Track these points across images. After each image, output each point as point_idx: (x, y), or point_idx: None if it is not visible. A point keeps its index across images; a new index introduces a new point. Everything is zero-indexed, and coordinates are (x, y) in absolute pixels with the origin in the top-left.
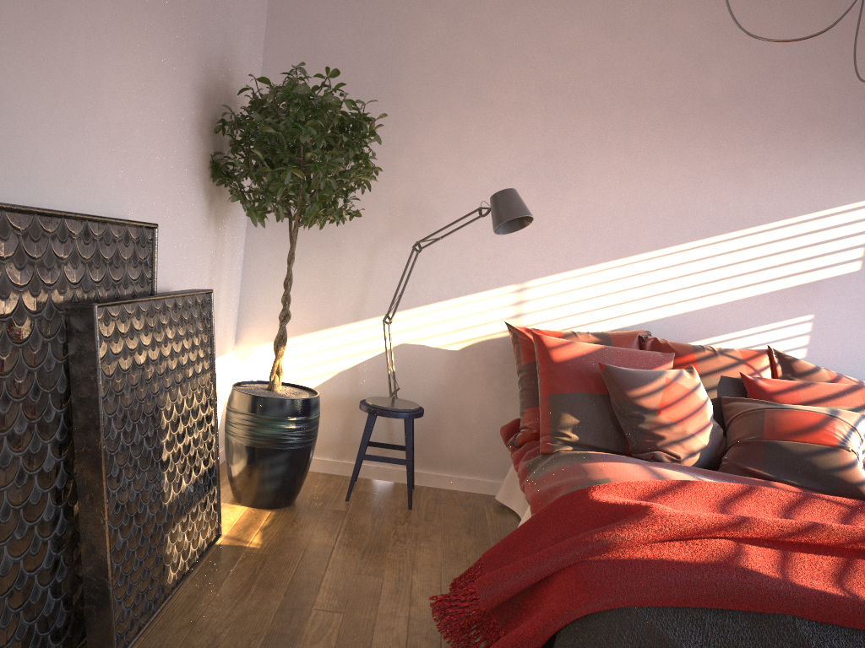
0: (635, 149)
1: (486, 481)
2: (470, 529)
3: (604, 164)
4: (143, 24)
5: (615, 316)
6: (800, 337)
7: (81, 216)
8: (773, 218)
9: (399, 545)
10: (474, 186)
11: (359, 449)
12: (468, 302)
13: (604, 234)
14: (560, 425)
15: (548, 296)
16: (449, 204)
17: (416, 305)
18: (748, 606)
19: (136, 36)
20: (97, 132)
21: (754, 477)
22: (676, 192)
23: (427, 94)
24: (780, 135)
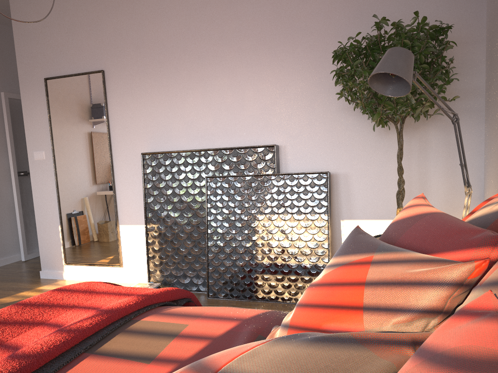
0: None
1: None
2: None
3: None
4: (272, 65)
5: None
6: None
7: (212, 149)
8: None
9: None
10: None
11: None
12: None
13: None
14: None
15: None
16: None
17: None
18: None
19: (267, 72)
20: (244, 117)
21: None
22: None
23: None
24: None
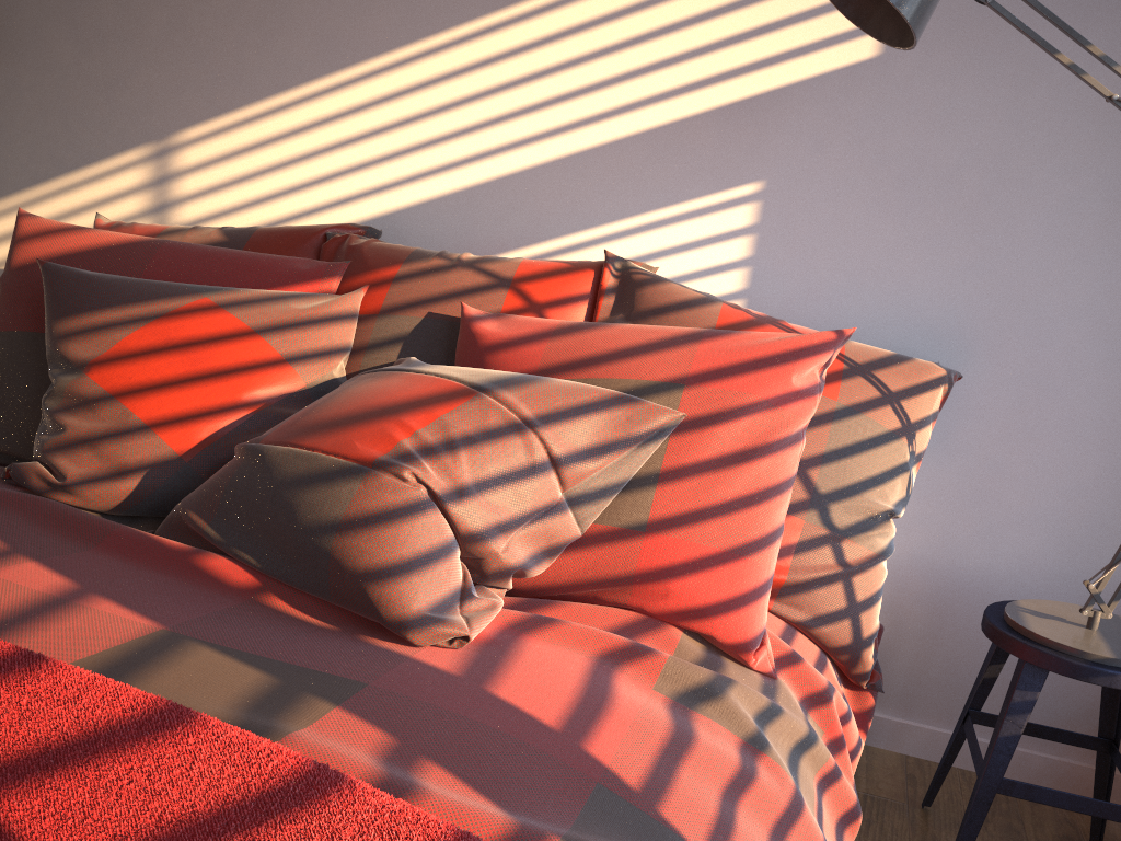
0: None
1: None
2: None
3: None
4: None
5: (334, 203)
6: (733, 238)
7: None
8: None
9: None
10: None
11: None
12: (78, 184)
13: (299, 20)
14: None
15: (210, 164)
16: None
17: None
18: None
19: None
20: None
21: (207, 542)
22: None
23: None
24: None
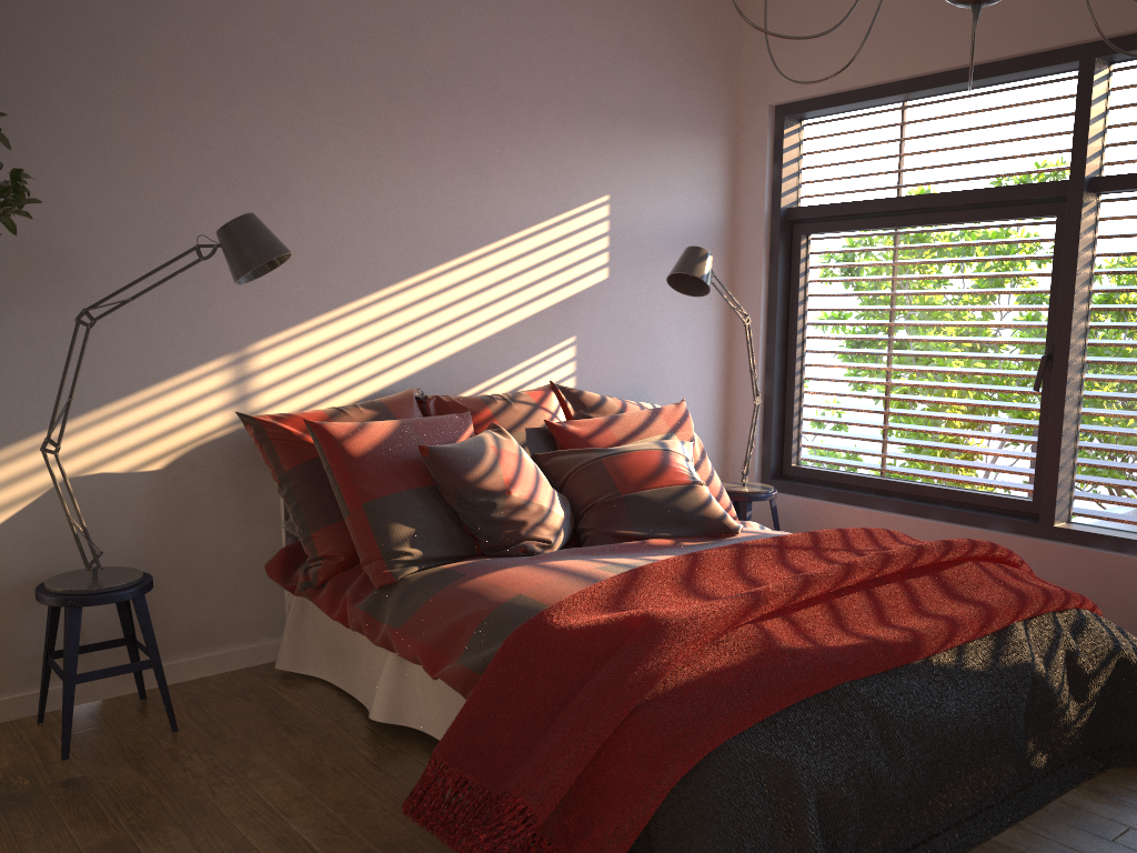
0: (355, 143)
1: (246, 648)
2: (286, 725)
3: (319, 165)
4: None
5: (371, 376)
6: (568, 363)
7: None
8: (521, 226)
9: (222, 791)
10: (135, 207)
11: (66, 669)
12: (164, 392)
13: (337, 265)
14: (393, 542)
15: (280, 363)
16: (101, 240)
17: (77, 411)
18: (817, 688)
19: None
20: None
21: (626, 541)
22: (414, 200)
23: (20, 55)
24: (512, 121)
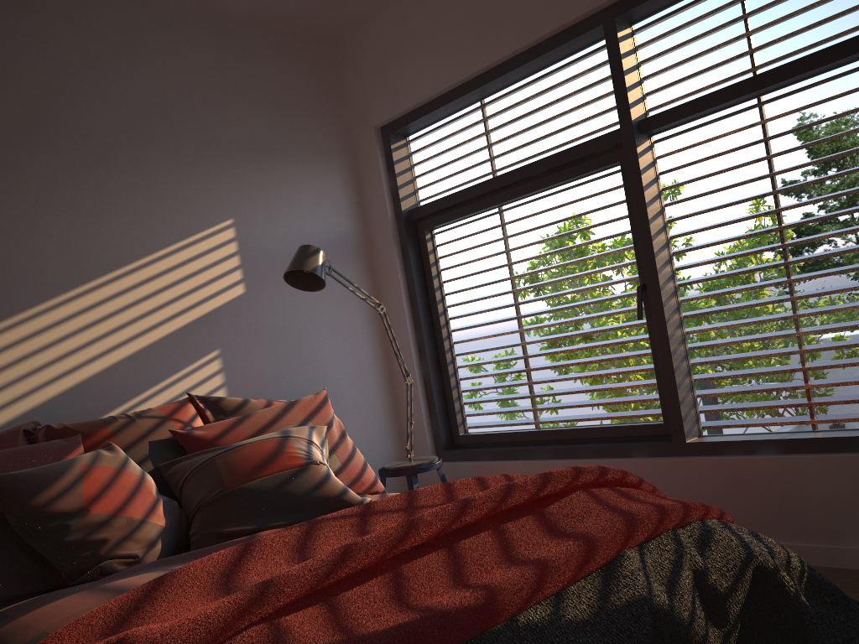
0: None
1: None
2: None
3: None
4: None
5: None
6: (216, 375)
7: None
8: (140, 254)
9: None
10: None
11: None
12: None
13: None
14: None
15: None
16: None
17: None
18: None
19: None
20: None
21: (236, 538)
22: (9, 241)
23: None
24: (114, 161)
